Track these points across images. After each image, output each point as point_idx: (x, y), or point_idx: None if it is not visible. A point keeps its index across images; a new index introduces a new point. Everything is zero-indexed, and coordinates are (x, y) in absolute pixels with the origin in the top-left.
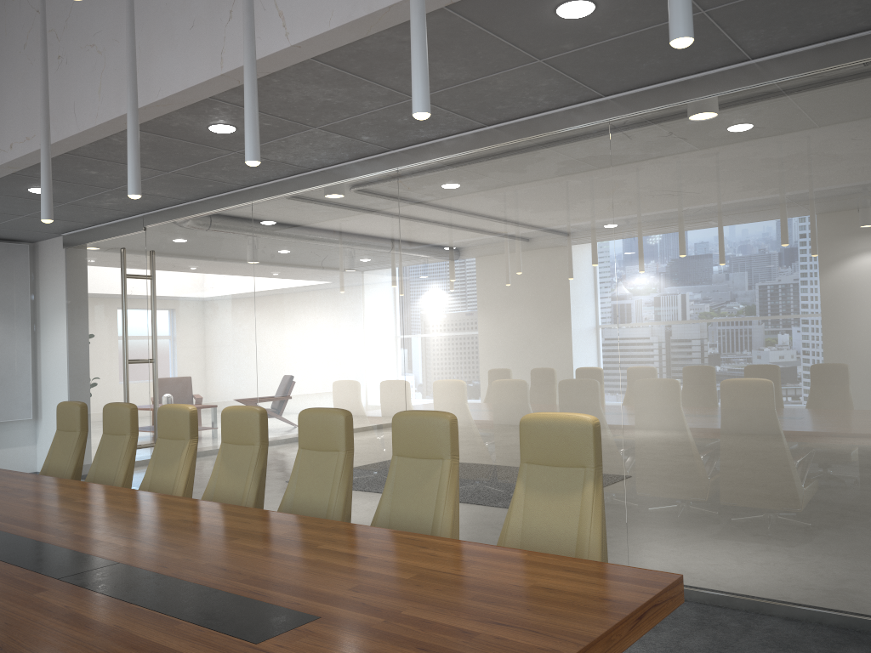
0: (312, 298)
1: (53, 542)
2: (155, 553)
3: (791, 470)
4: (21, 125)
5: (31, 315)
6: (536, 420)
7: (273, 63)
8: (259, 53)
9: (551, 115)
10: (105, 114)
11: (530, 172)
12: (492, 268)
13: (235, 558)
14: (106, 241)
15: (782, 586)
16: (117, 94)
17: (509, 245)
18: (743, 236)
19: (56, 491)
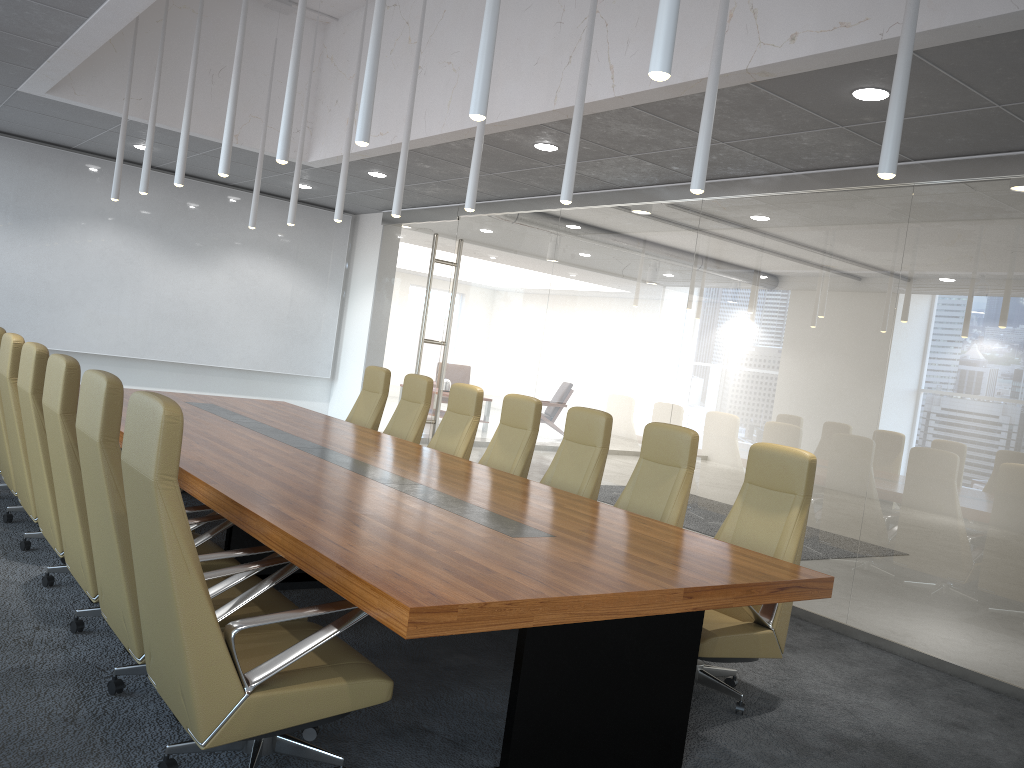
0: (601, 310)
1: (373, 465)
2: (445, 485)
3: (1020, 551)
4: (377, 121)
5: (343, 282)
6: (763, 448)
7: (598, 106)
8: (587, 98)
9: (858, 170)
10: (450, 125)
11: (828, 222)
12: (774, 309)
13: (502, 499)
14: (421, 224)
15: (988, 658)
16: (463, 110)
17: (794, 290)
18: (1021, 319)
19: (365, 435)
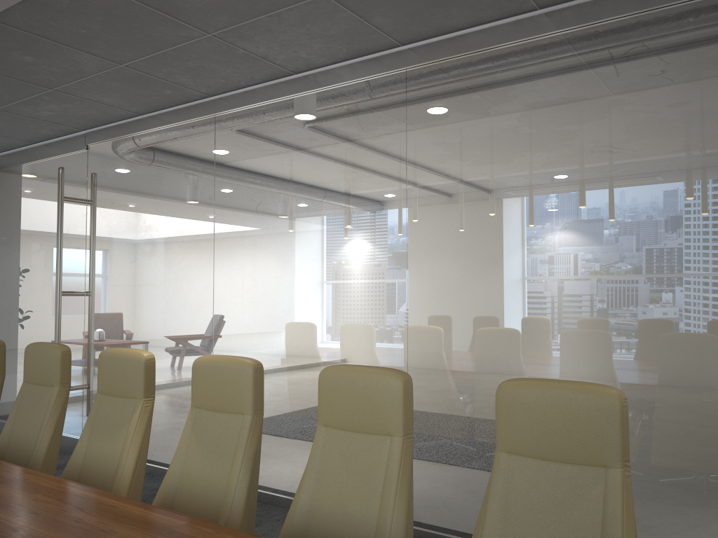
0: (287, 225)
1: None
2: None
3: None
4: None
5: None
6: None
7: None
8: None
9: None
10: None
11: (598, 65)
12: (538, 188)
13: None
14: (43, 162)
15: None
16: None
17: (563, 159)
18: None
19: None
